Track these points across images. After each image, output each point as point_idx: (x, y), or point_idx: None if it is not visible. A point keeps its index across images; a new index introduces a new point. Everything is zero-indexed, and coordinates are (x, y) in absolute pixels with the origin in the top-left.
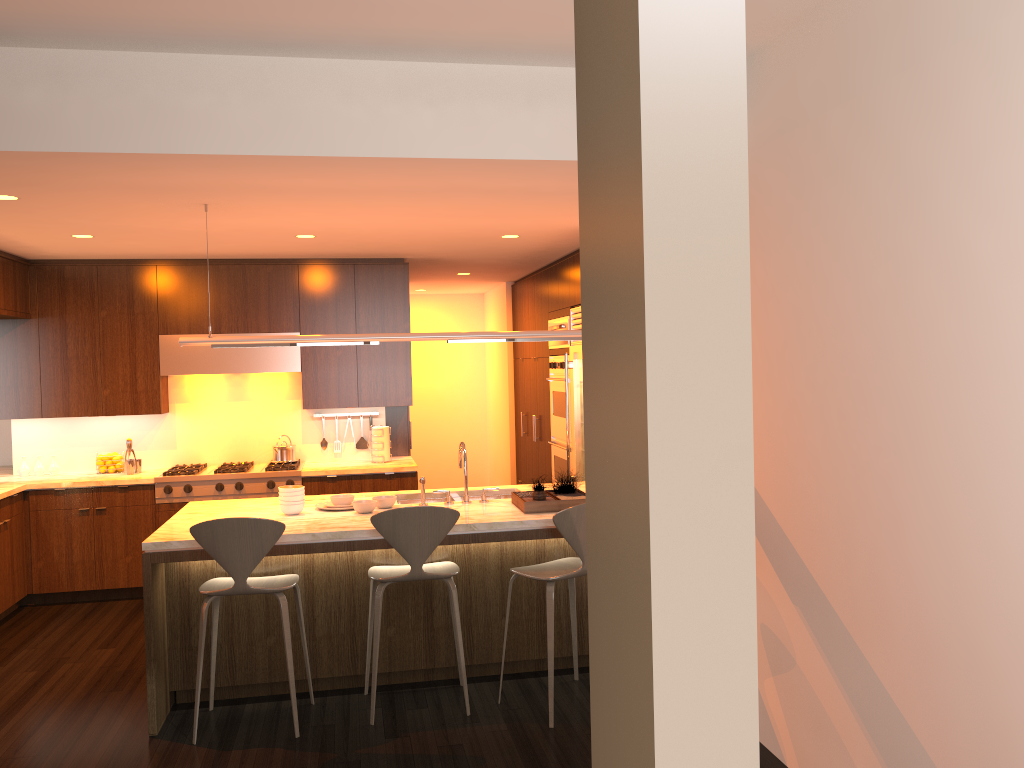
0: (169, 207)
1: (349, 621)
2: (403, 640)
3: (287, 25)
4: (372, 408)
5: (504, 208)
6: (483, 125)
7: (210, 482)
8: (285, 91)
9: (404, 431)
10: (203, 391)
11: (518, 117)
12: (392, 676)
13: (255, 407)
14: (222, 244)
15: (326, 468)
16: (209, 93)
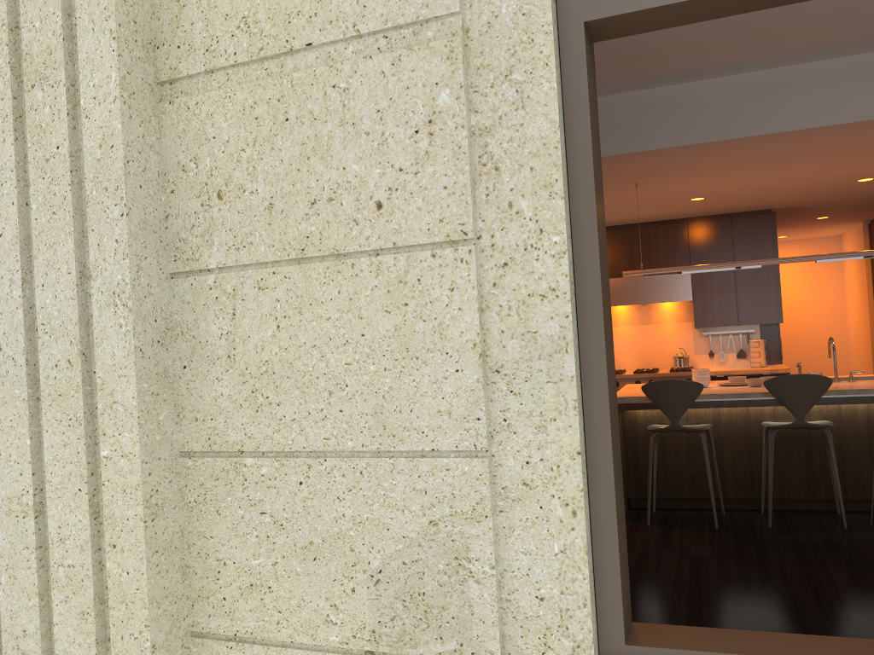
0: (611, 188)
1: (747, 460)
2: (789, 477)
3: (701, 62)
4: (748, 327)
5: (859, 157)
6: (840, 100)
7: (631, 379)
8: (696, 102)
9: (775, 345)
10: (620, 318)
11: (868, 90)
12: (781, 504)
13: (658, 329)
14: (636, 212)
15: (715, 370)
16: (649, 112)
